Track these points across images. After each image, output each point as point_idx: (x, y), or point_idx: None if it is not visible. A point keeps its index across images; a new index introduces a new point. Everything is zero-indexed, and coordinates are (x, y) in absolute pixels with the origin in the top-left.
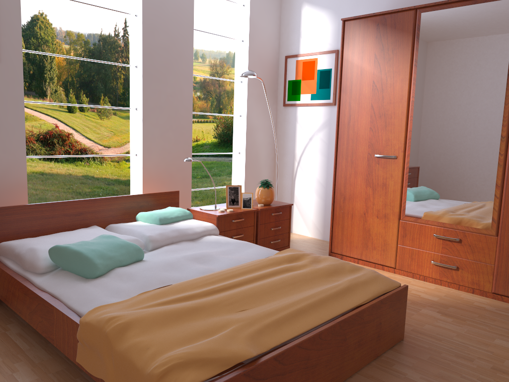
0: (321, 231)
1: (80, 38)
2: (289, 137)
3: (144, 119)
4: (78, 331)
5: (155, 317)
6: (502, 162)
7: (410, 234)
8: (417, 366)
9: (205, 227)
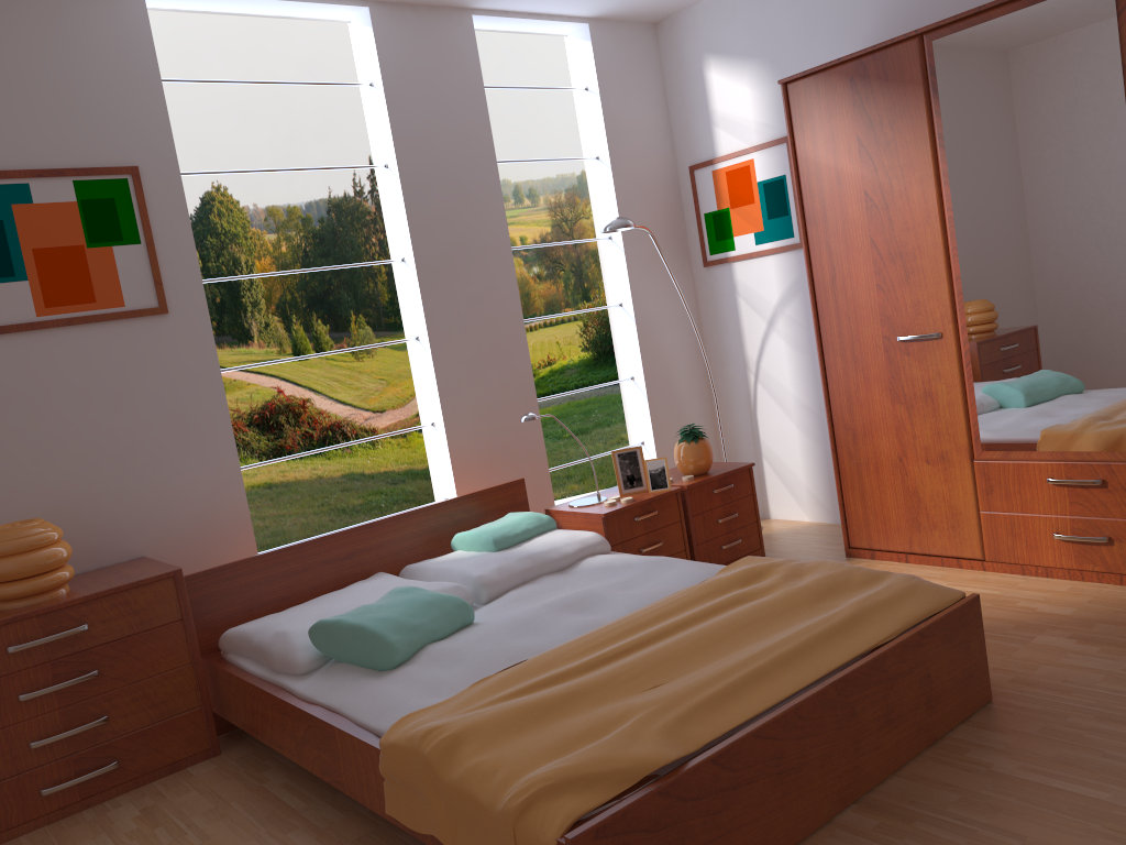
0: (829, 505)
1: (294, 214)
2: (727, 326)
3: (435, 355)
4: (381, 760)
5: (502, 719)
6: None
7: (1001, 486)
8: (1016, 747)
9: (581, 541)
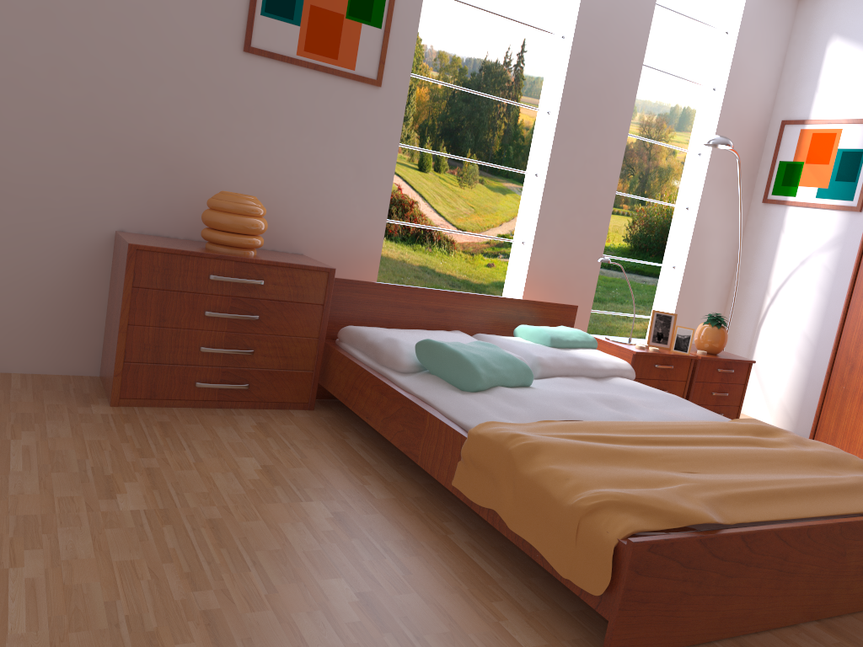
0: (794, 418)
1: (455, 63)
2: (763, 254)
3: (545, 191)
4: (465, 444)
5: (571, 449)
6: None
7: None
8: None
9: (615, 363)
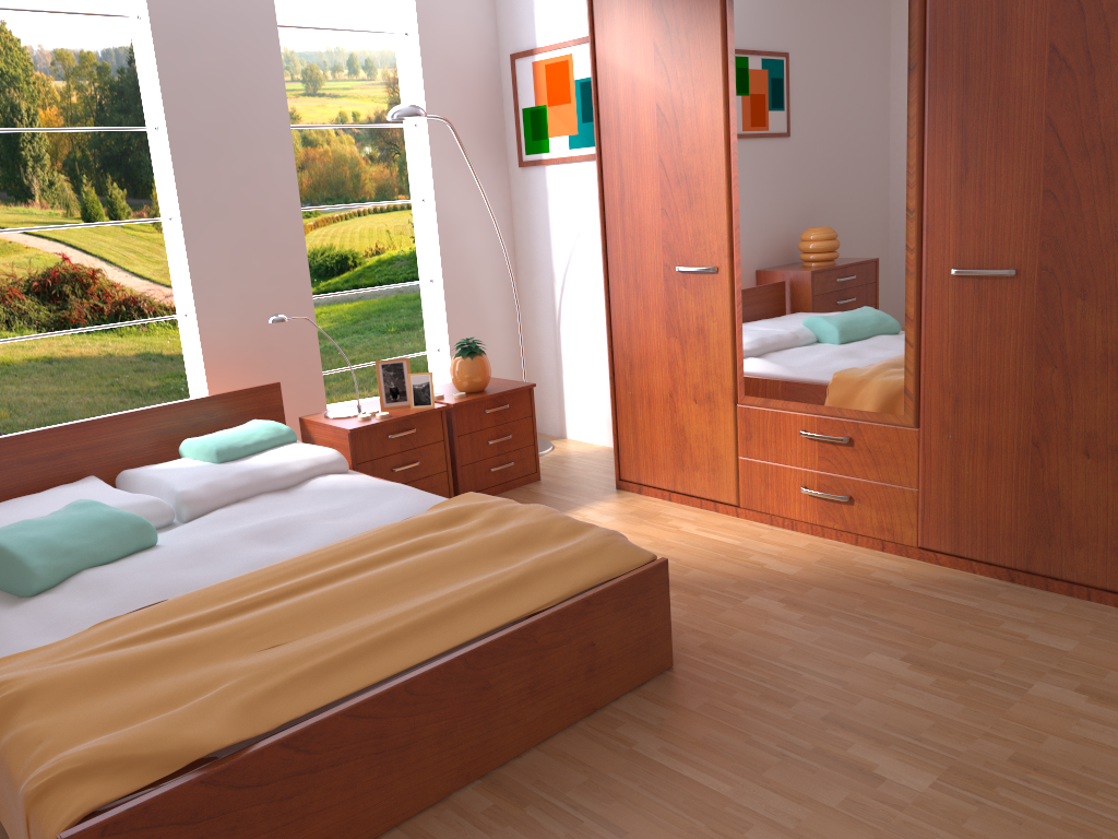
0: None
1: (88, 61)
2: (538, 233)
3: (189, 240)
4: None
5: (85, 676)
6: (914, 267)
7: (759, 433)
8: (669, 724)
9: (314, 458)
